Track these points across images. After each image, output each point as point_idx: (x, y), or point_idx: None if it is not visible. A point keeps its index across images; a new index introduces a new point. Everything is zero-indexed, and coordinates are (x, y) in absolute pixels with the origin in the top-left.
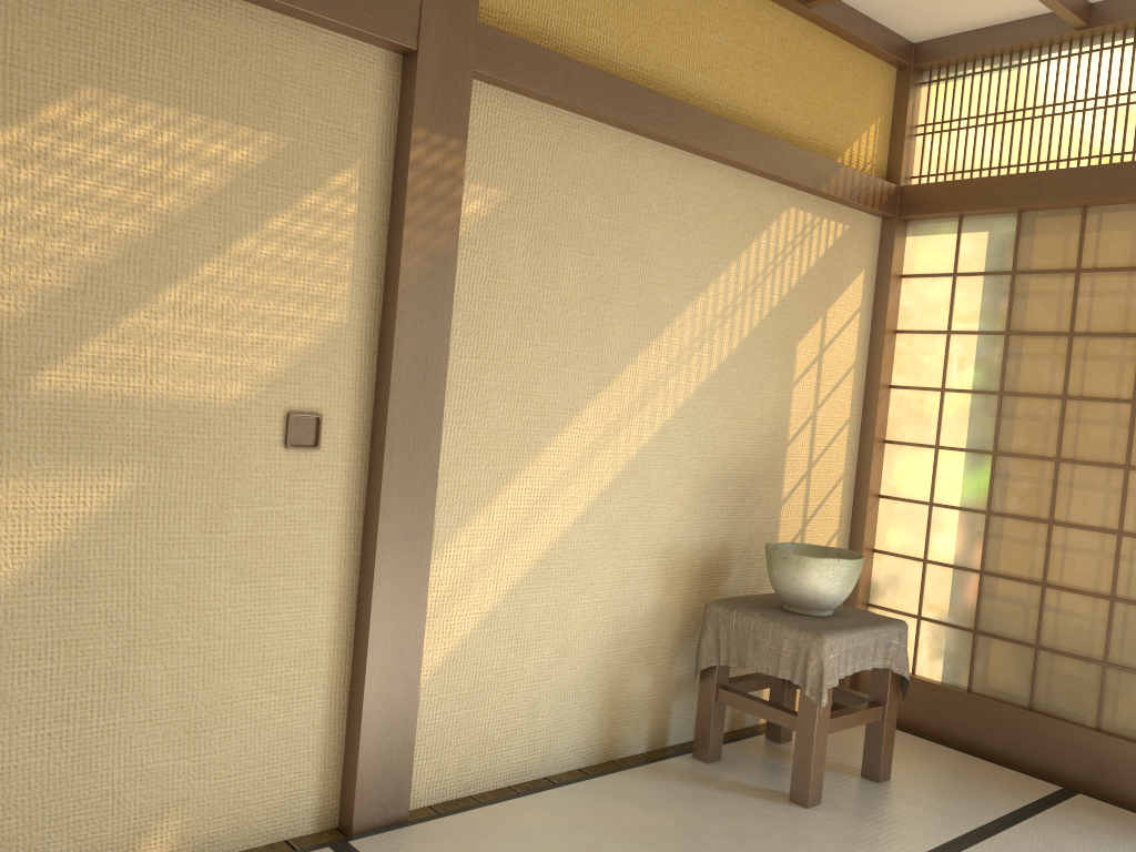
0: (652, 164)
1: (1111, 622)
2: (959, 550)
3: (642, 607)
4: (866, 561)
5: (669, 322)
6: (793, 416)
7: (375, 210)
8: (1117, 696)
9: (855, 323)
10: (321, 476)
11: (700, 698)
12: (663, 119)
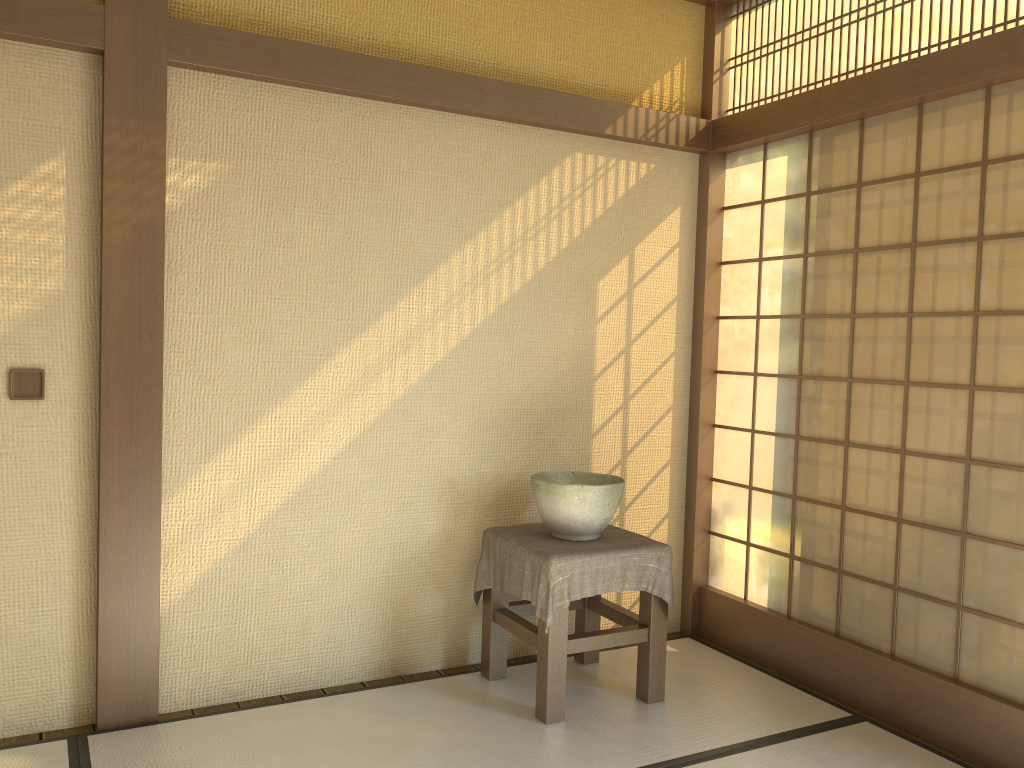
0: (397, 126)
1: (898, 545)
2: (776, 476)
3: (425, 534)
4: (703, 490)
5: (432, 270)
6: (600, 352)
7: (86, 191)
8: (907, 621)
9: (674, 258)
10: (50, 422)
11: (483, 619)
12: (396, 83)
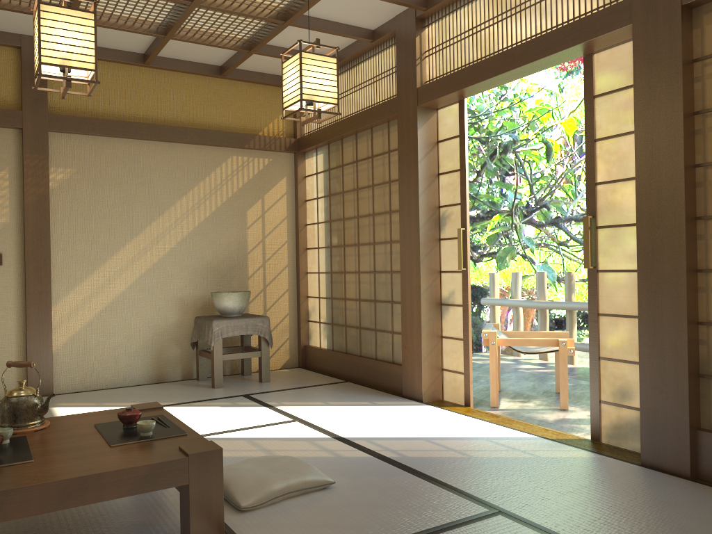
0: (149, 149)
1: (359, 310)
2: (326, 290)
3: (170, 321)
4: (304, 302)
5: (168, 208)
6: (250, 241)
7: (17, 182)
8: (363, 340)
9: (284, 199)
10: (5, 274)
11: (196, 355)
12: (146, 132)
